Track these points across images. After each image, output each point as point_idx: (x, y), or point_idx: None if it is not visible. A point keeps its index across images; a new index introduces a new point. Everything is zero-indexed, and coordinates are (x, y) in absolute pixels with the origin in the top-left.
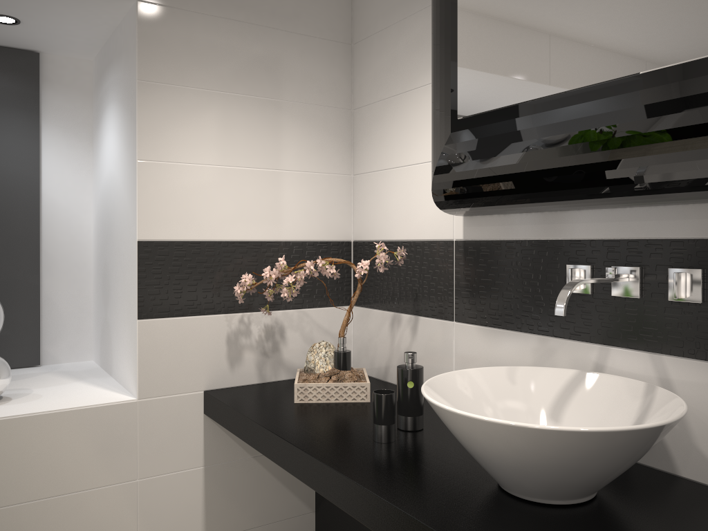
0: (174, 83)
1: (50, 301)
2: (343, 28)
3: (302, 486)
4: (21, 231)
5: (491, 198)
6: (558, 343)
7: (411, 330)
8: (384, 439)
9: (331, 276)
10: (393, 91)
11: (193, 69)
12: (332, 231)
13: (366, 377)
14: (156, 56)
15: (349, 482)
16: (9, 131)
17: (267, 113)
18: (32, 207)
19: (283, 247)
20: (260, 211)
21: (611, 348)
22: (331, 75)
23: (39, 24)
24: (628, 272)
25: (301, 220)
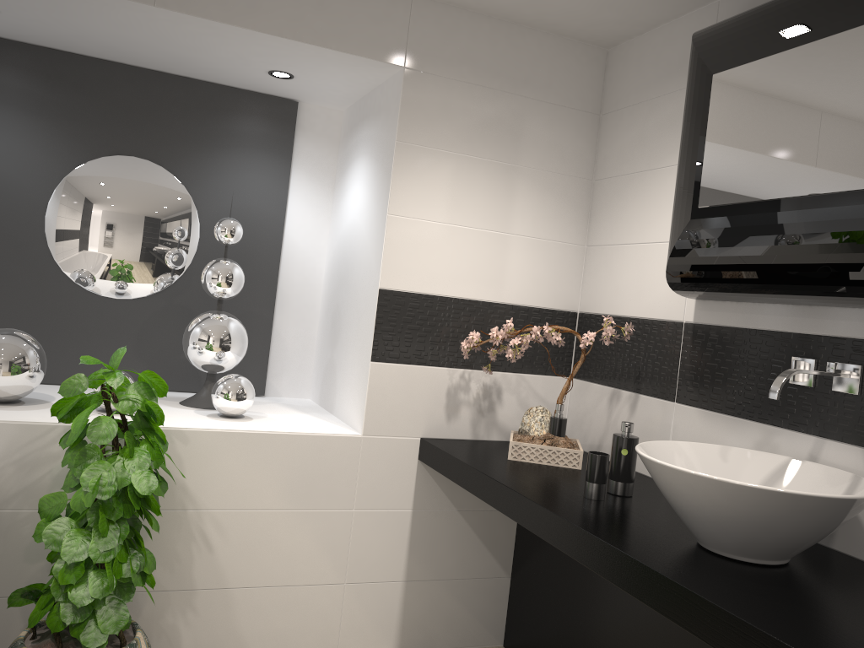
0: (428, 145)
1: (279, 337)
2: (593, 98)
3: (501, 549)
4: (263, 268)
5: (724, 285)
6: (776, 431)
7: (630, 407)
8: (594, 496)
9: (556, 344)
10: (638, 167)
11: (446, 133)
12: (559, 300)
13: (579, 446)
14: (415, 119)
15: (561, 520)
16: (264, 173)
17: (509, 179)
18: (275, 246)
19: (510, 311)
20: (491, 273)
21: (826, 440)
22: (576, 144)
23: (309, 80)
24: (849, 369)
25: (529, 285)
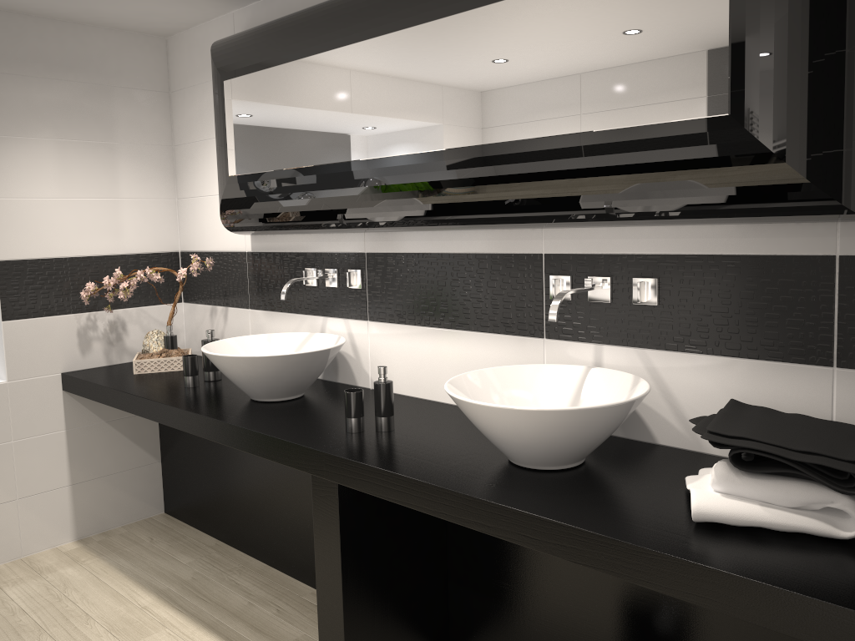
0: (17, 135)
1: None
2: (161, 80)
3: (149, 442)
4: None
5: (256, 227)
6: (304, 317)
7: (224, 317)
8: (191, 385)
9: (158, 281)
10: (202, 137)
11: (32, 123)
12: (161, 245)
13: (189, 353)
14: (1, 114)
15: (161, 405)
16: None
17: (99, 154)
18: None
19: (120, 260)
20: (98, 232)
21: (328, 318)
22: (153, 118)
23: None
24: (332, 272)
25: (134, 237)
